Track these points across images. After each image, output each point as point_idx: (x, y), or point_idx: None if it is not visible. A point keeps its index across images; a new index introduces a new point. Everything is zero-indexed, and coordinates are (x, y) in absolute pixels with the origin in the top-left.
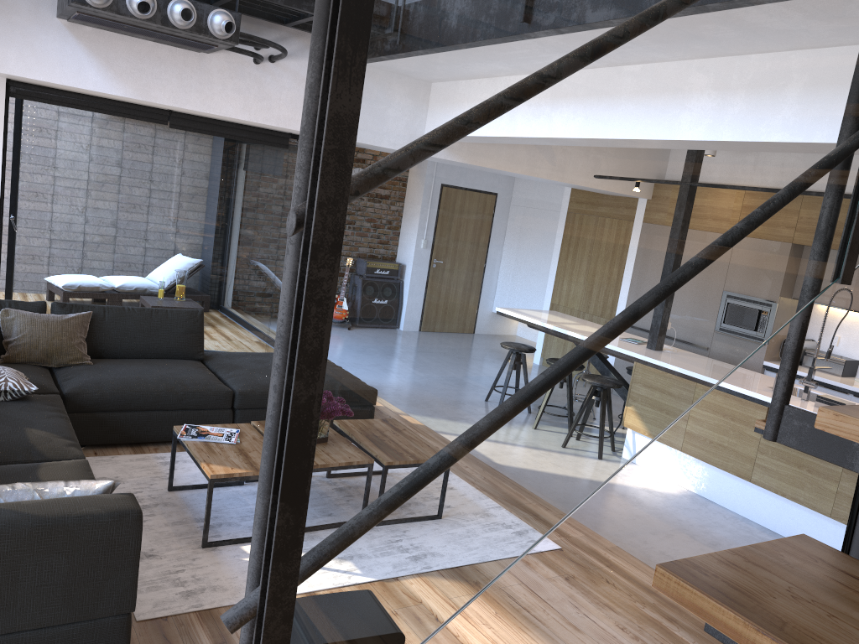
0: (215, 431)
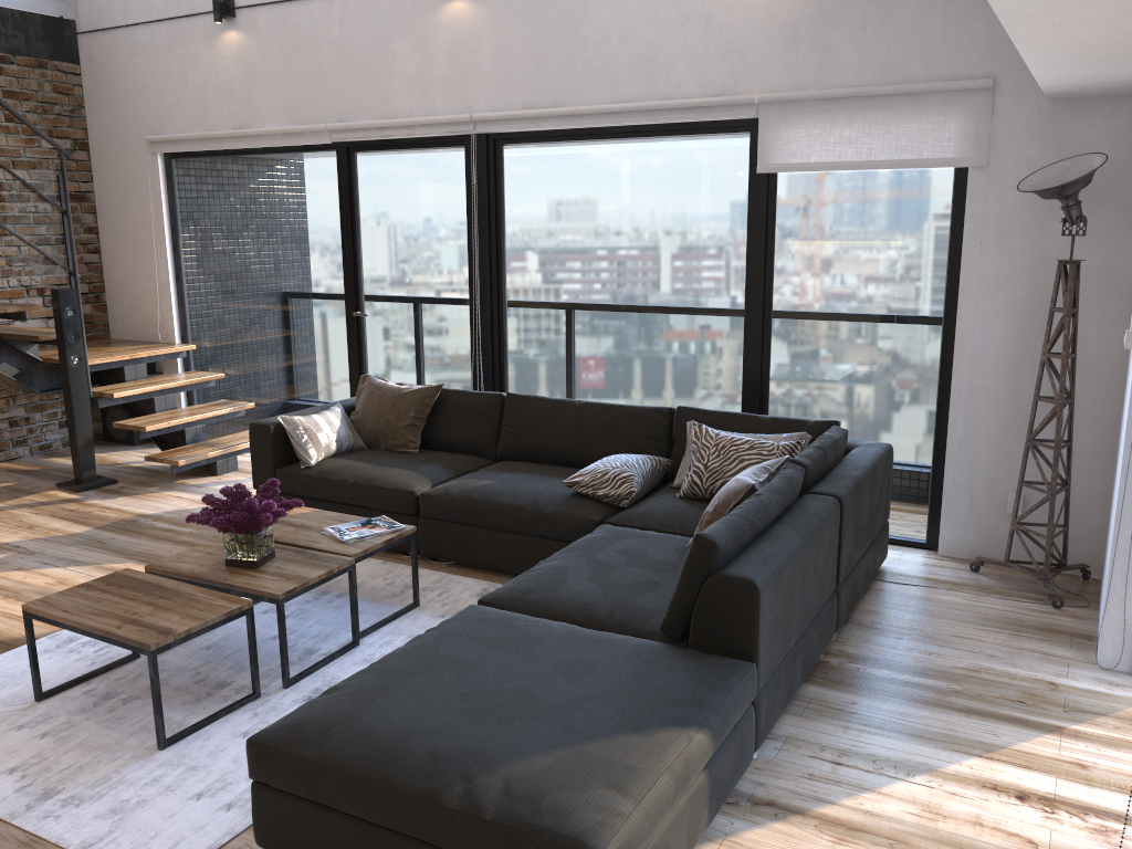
0: (363, 530)
